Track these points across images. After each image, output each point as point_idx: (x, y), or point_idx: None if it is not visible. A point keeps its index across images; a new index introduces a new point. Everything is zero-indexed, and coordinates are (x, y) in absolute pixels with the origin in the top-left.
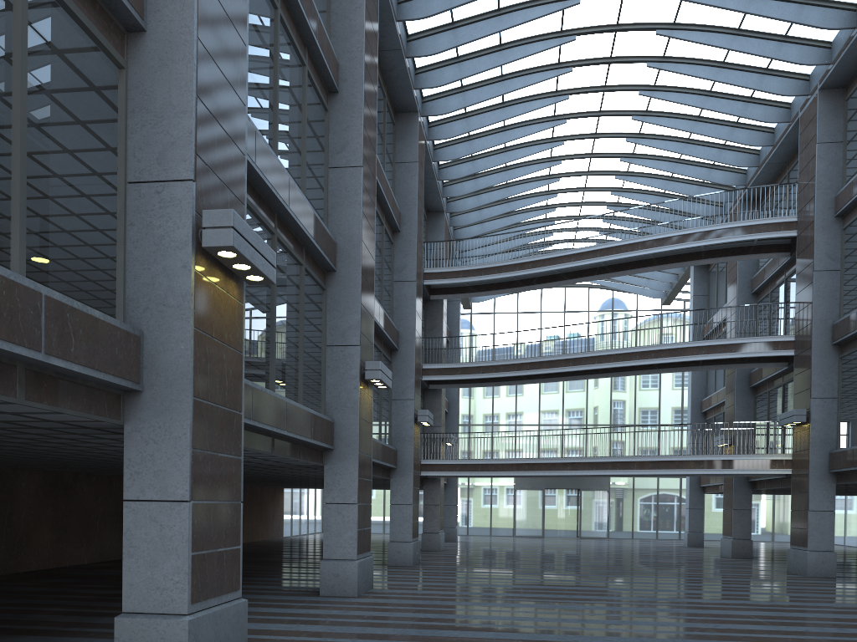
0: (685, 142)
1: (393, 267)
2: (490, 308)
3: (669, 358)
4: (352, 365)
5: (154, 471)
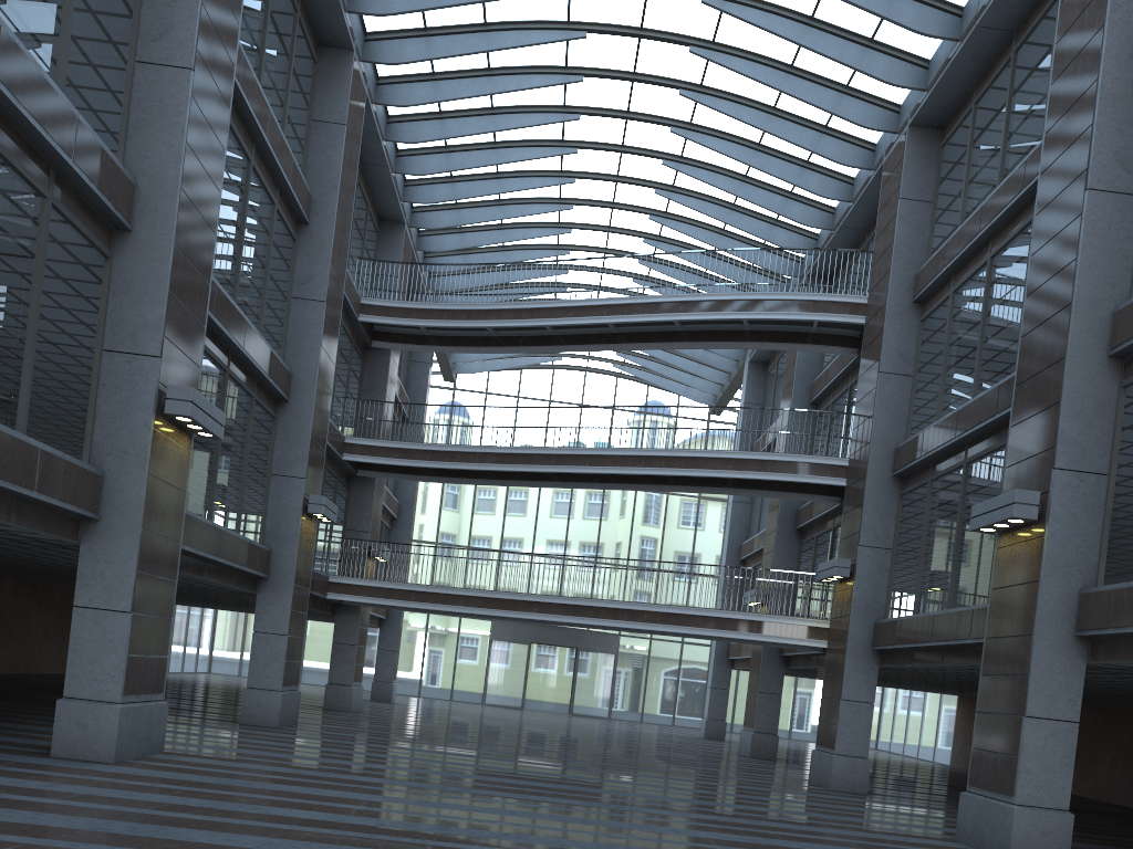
0: (741, 180)
1: (293, 277)
2: (481, 385)
3: (685, 469)
4: (144, 388)
5: None
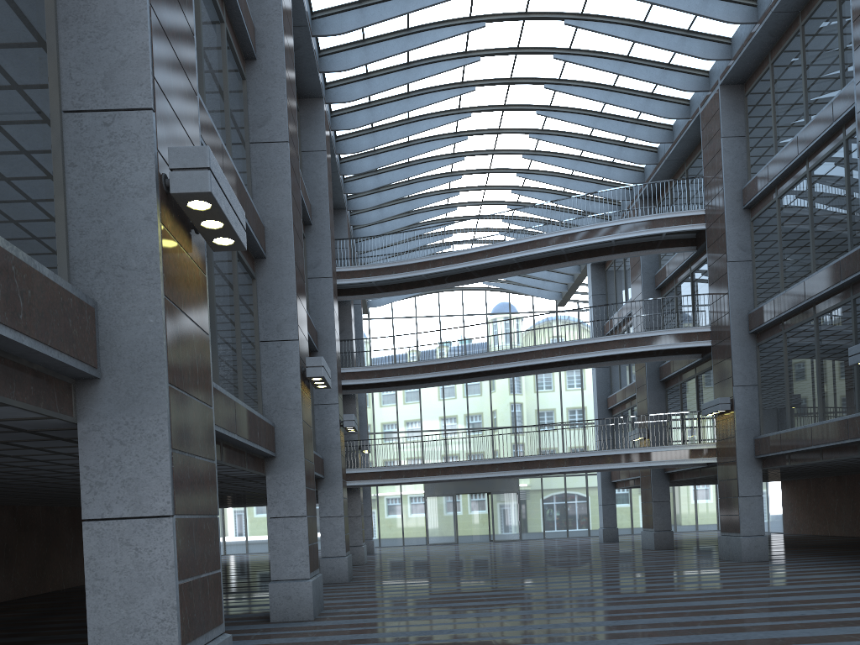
0: (587, 139)
1: (307, 263)
2: (387, 312)
3: (592, 352)
4: (291, 362)
5: (122, 480)
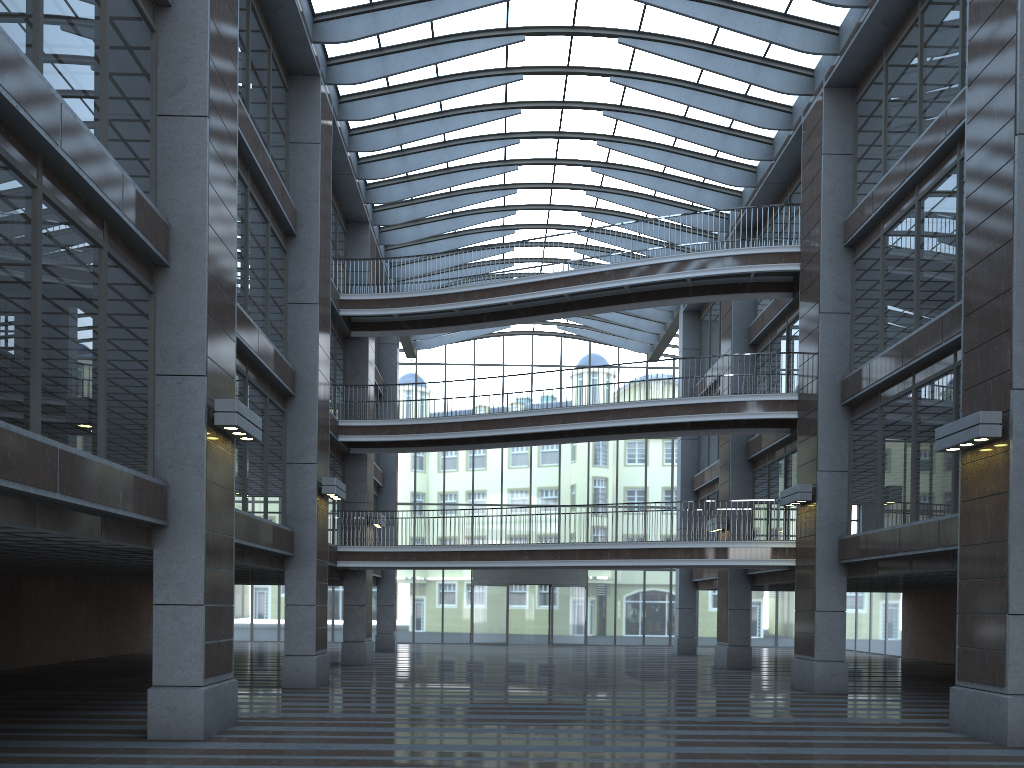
0: (669, 151)
1: (287, 284)
2: (439, 357)
3: (650, 418)
4: (195, 404)
5: None
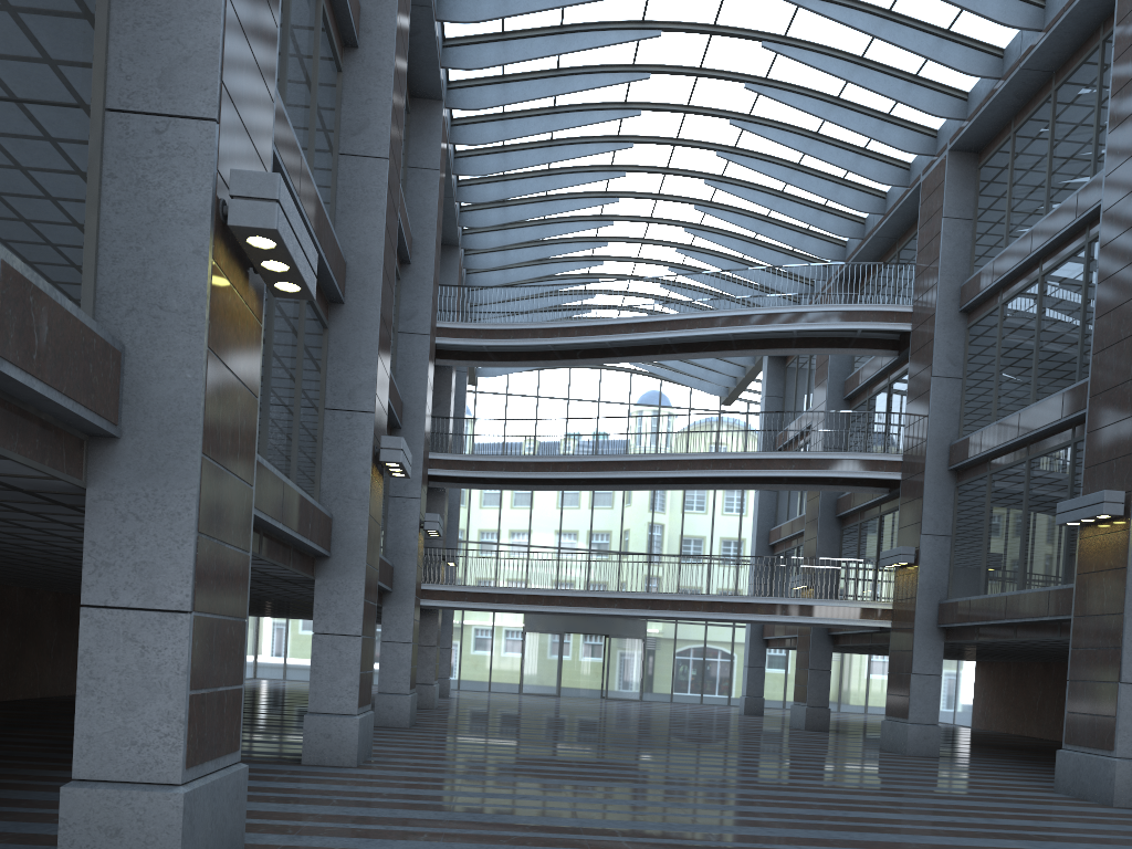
0: (778, 196)
1: (399, 313)
2: (501, 386)
3: (751, 470)
4: (362, 440)
5: (134, 562)
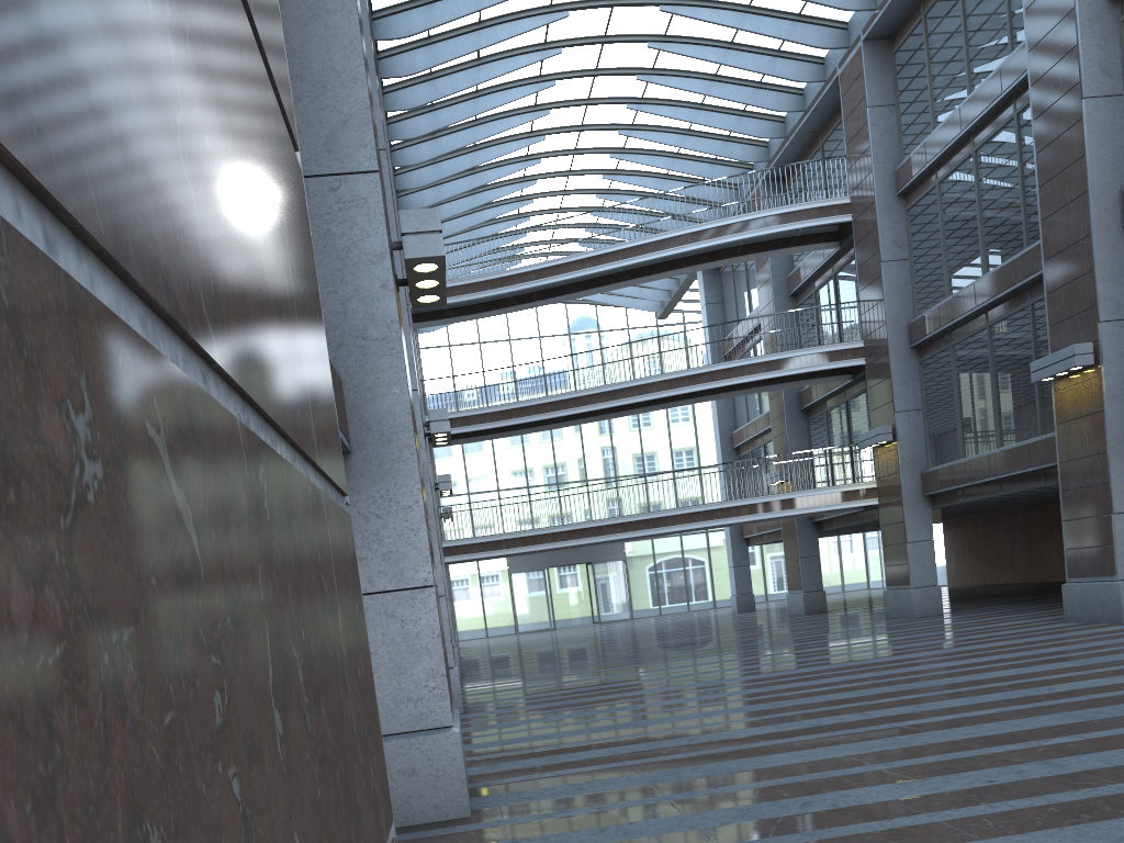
0: (698, 108)
1: None
2: (442, 339)
3: (725, 380)
4: None
5: (382, 553)
